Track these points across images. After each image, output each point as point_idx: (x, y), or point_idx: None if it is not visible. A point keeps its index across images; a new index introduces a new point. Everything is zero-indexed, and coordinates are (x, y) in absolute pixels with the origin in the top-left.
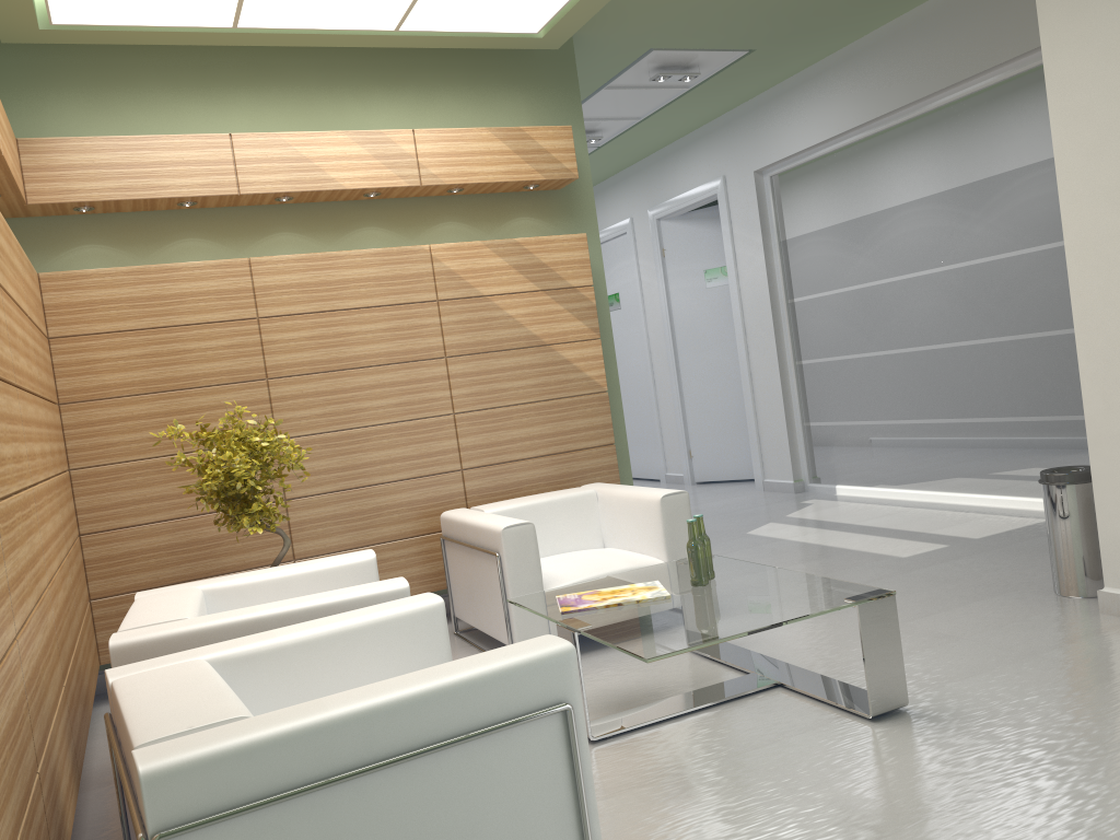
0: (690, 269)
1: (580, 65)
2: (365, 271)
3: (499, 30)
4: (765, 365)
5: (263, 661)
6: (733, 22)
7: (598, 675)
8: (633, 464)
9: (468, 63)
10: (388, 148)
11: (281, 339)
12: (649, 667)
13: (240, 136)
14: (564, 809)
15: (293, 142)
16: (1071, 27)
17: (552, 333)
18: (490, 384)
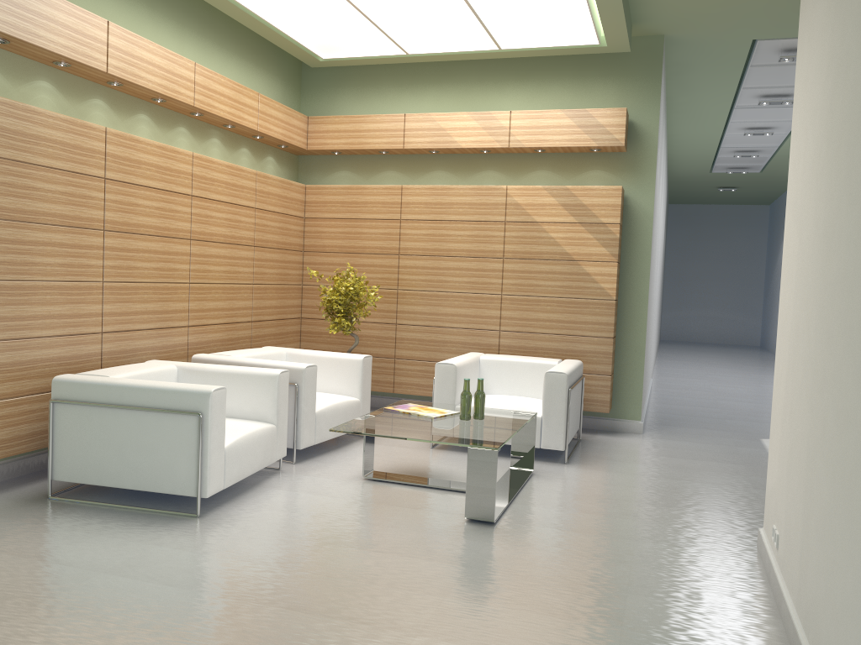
0: None
1: (702, 53)
2: (464, 199)
3: (570, 44)
4: None
5: (196, 373)
6: None
7: (449, 462)
8: None
9: (577, 63)
10: (492, 123)
11: (410, 233)
12: None
13: (409, 115)
14: (193, 458)
15: (437, 119)
16: (800, 59)
17: (581, 253)
18: (529, 280)
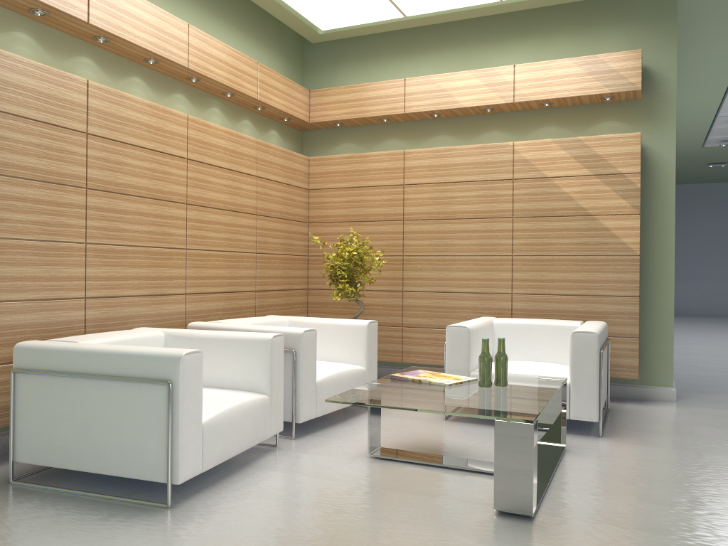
0: None
1: None
2: (468, 159)
3: None
4: None
5: (184, 340)
6: None
7: (466, 436)
8: None
9: (582, 12)
10: (495, 79)
11: (414, 198)
12: None
13: (409, 79)
14: (162, 436)
15: (438, 80)
16: None
17: (597, 206)
18: (541, 239)
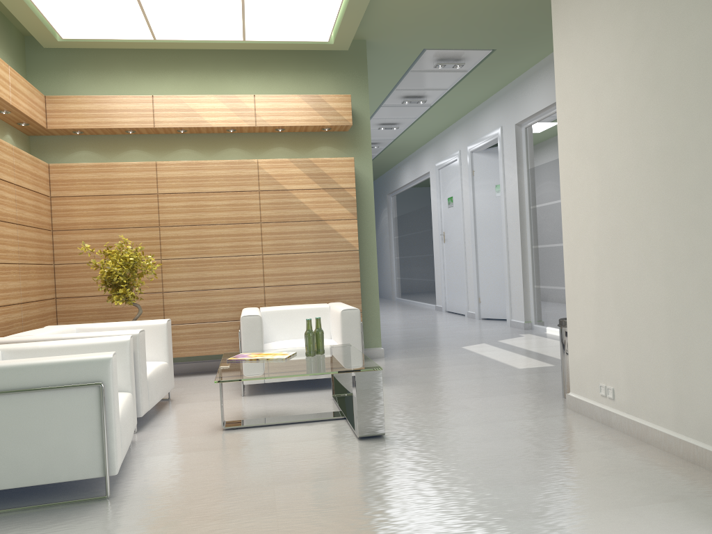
0: (487, 184)
1: (384, 58)
2: (219, 172)
3: (305, 39)
4: (514, 247)
5: (27, 353)
6: (468, 33)
7: (275, 403)
8: (454, 304)
9: (300, 58)
10: (239, 105)
11: (169, 206)
12: (303, 403)
13: (157, 96)
14: (95, 434)
15: (186, 100)
16: (564, 43)
17: (327, 213)
18: (286, 240)
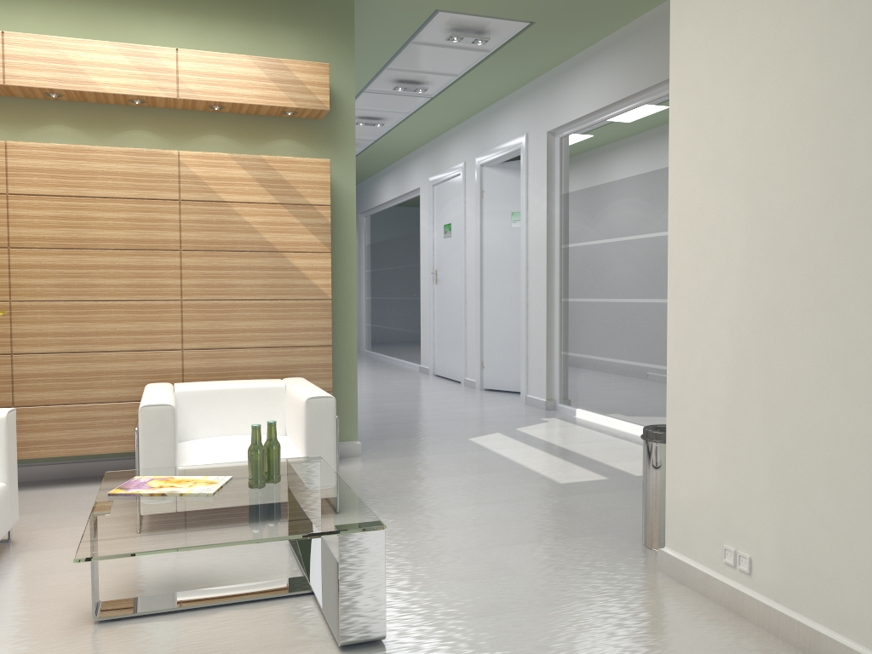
0: (501, 210)
1: (377, 17)
2: (115, 166)
3: None
4: (537, 298)
5: None
6: None
7: (193, 552)
8: (446, 366)
9: (252, 0)
10: (151, 62)
11: (27, 215)
12: (239, 552)
13: (11, 34)
14: None
15: (61, 46)
16: (692, 1)
17: (286, 242)
18: (220, 279)
